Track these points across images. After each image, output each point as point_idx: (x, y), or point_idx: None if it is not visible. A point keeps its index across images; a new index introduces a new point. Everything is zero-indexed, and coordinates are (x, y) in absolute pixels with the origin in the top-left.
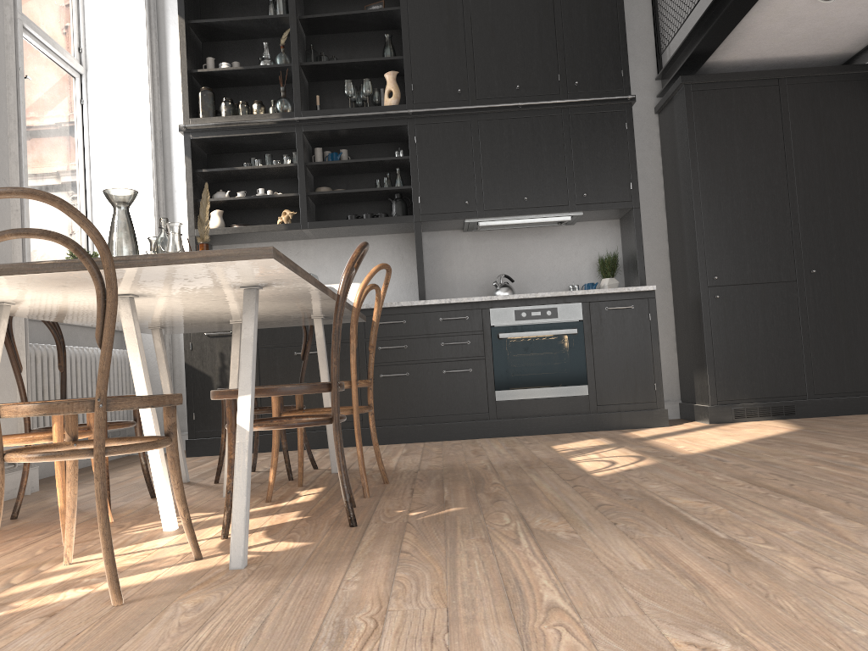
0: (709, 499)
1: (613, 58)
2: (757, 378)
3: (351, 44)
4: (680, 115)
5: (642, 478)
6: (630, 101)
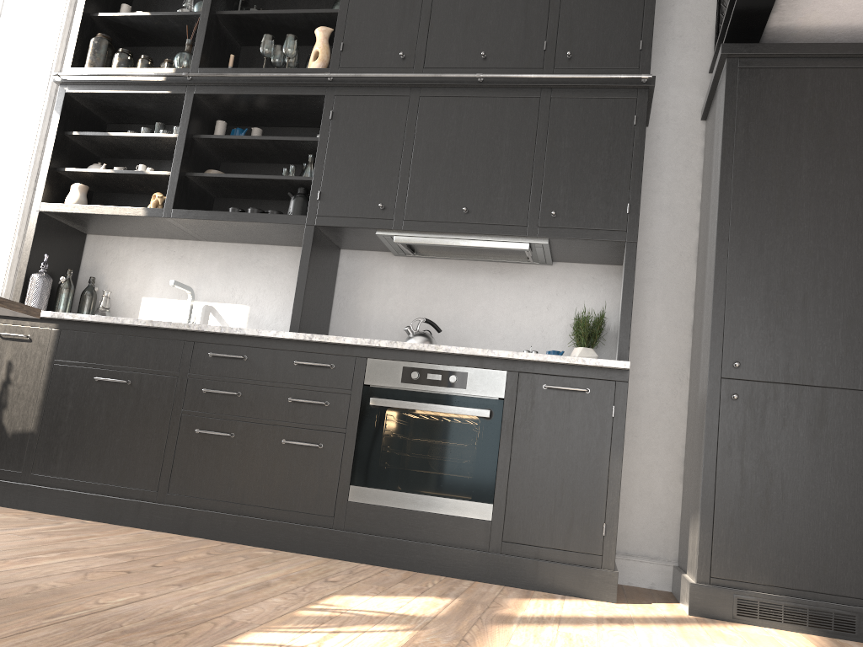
0: None
1: (630, 23)
2: (790, 551)
3: (302, 3)
4: (719, 108)
5: None
6: (645, 84)
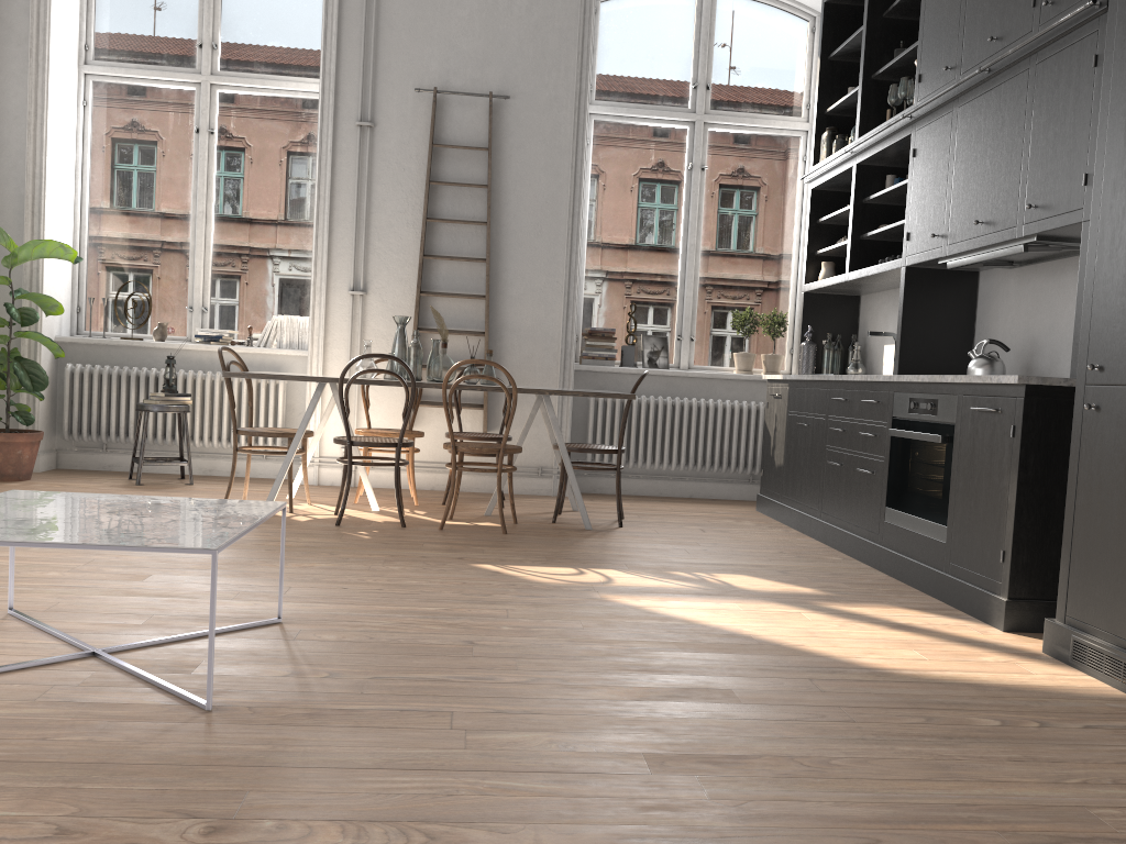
0: (315, 568)
1: None
2: (1123, 594)
3: None
4: None
5: (441, 569)
6: (1098, 9)
